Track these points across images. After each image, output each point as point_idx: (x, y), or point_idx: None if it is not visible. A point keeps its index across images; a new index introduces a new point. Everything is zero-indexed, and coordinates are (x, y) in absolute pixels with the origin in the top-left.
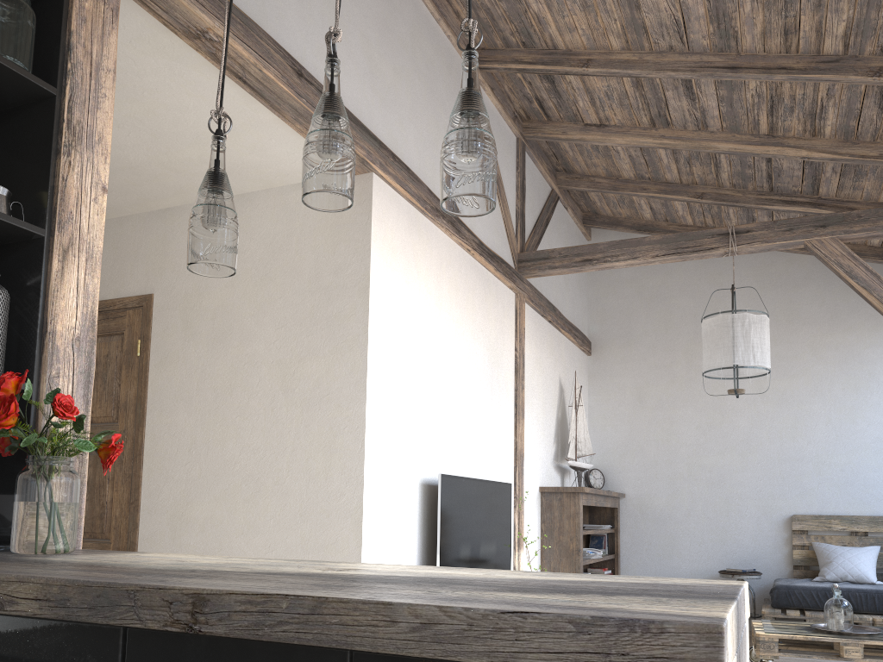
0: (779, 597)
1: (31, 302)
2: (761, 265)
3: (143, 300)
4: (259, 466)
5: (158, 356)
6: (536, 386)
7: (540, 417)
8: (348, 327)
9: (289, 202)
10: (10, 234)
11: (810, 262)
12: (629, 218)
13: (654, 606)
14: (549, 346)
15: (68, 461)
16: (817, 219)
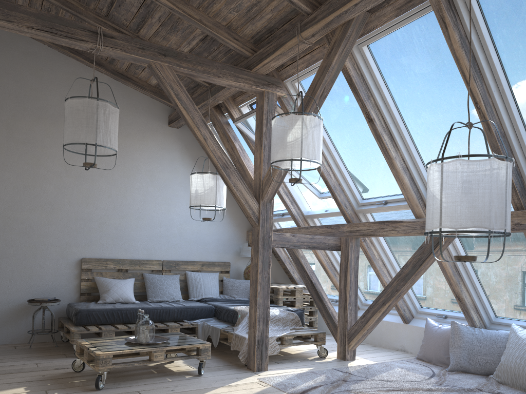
0: (82, 318)
1: None
2: (73, 73)
3: None
4: None
5: None
6: None
7: None
8: None
9: None
10: None
11: (107, 83)
12: None
13: None
14: None
15: None
16: (161, 48)
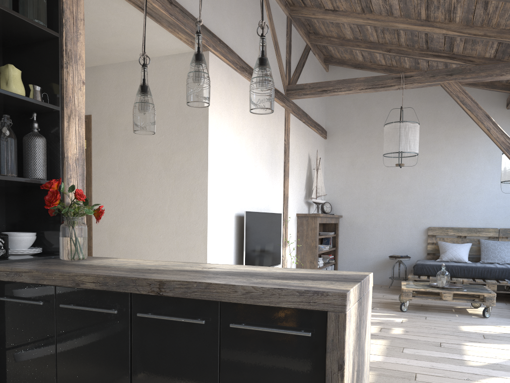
0: (417, 270)
1: (56, 143)
2: (422, 88)
3: (86, 118)
4: (154, 208)
5: (96, 149)
6: (296, 159)
7: (297, 176)
8: (198, 136)
9: (163, 65)
10: (43, 109)
11: None
12: (350, 60)
13: (328, 285)
14: (303, 136)
15: (82, 219)
16: (448, 70)
